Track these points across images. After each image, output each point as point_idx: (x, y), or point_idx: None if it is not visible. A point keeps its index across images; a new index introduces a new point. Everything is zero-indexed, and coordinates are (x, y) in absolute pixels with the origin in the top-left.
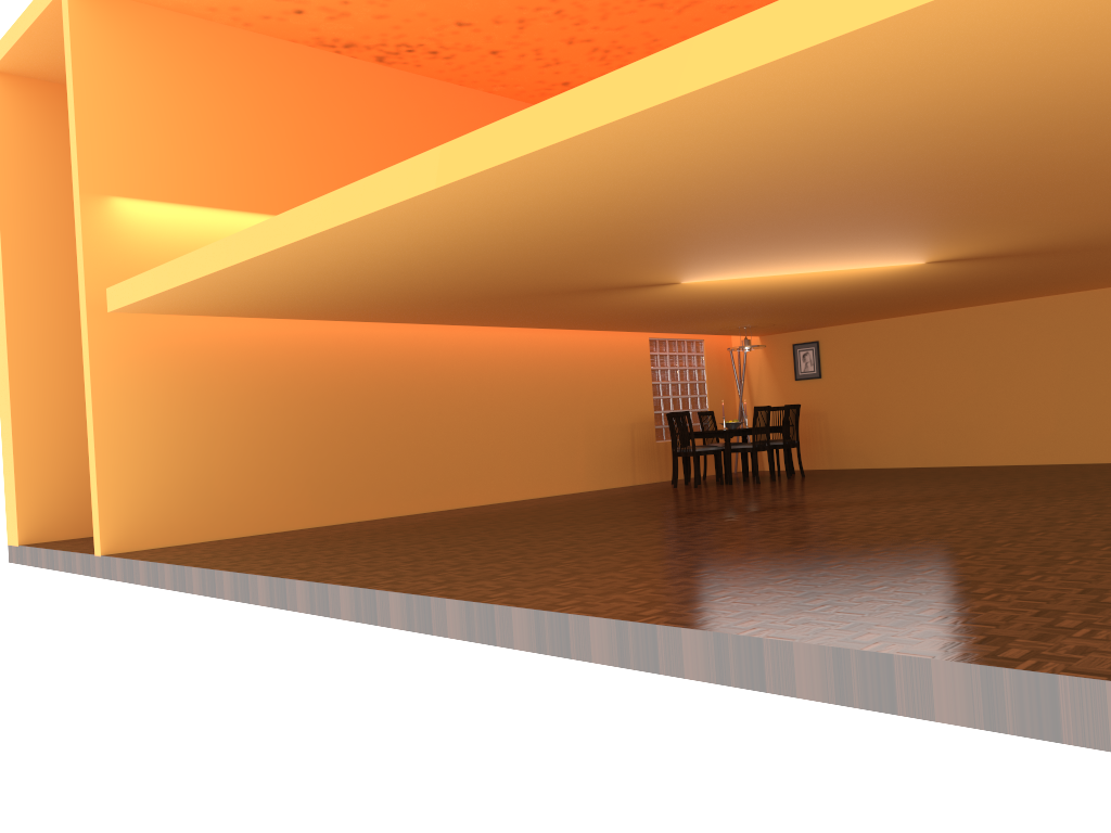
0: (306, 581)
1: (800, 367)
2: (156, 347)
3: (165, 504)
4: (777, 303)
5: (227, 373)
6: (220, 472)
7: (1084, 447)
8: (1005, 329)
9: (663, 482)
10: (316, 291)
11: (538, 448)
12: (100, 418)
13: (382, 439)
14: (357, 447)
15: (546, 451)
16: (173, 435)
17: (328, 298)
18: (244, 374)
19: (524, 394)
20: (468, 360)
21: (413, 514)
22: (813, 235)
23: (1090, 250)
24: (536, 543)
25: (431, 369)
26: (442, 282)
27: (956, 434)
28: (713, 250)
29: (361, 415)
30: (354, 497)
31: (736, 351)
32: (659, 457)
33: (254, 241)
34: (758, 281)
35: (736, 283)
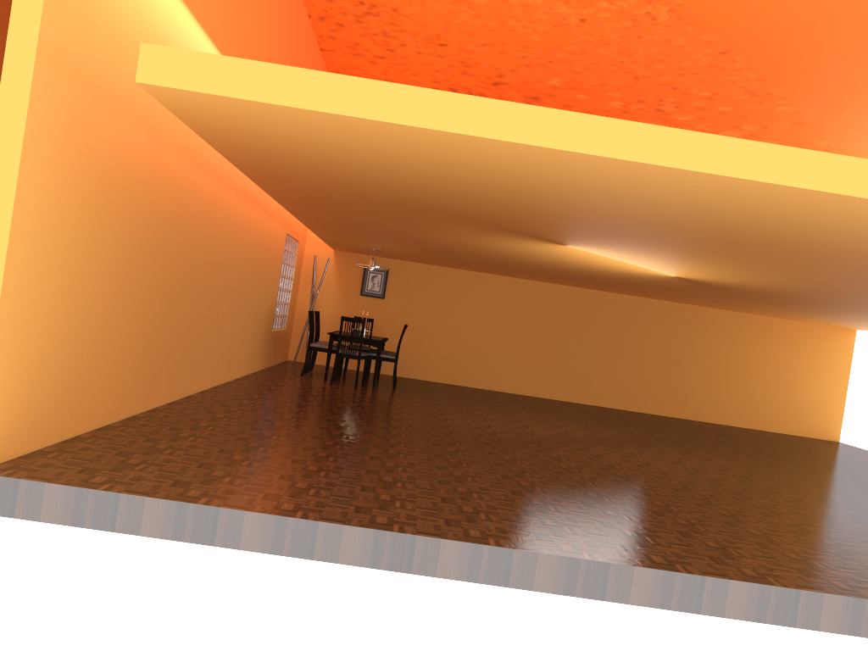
0: (659, 570)
1: (367, 285)
2: (79, 139)
3: (42, 386)
4: (493, 256)
5: (117, 198)
6: (89, 339)
7: (563, 390)
8: (532, 299)
9: (271, 368)
10: (433, 170)
11: (237, 330)
12: (15, 237)
13: (181, 309)
14: (168, 316)
15: (239, 334)
16: (67, 279)
17: (387, 172)
18: (127, 204)
19: (242, 273)
20: (229, 229)
21: (181, 399)
22: (773, 267)
23: (726, 291)
24: (598, 492)
25: (214, 233)
26: (524, 204)
27: (482, 365)
28: (715, 254)
29: (177, 278)
30: (156, 378)
31: (307, 256)
32: (270, 344)
33: (649, 144)
34: (585, 256)
35: (572, 253)
